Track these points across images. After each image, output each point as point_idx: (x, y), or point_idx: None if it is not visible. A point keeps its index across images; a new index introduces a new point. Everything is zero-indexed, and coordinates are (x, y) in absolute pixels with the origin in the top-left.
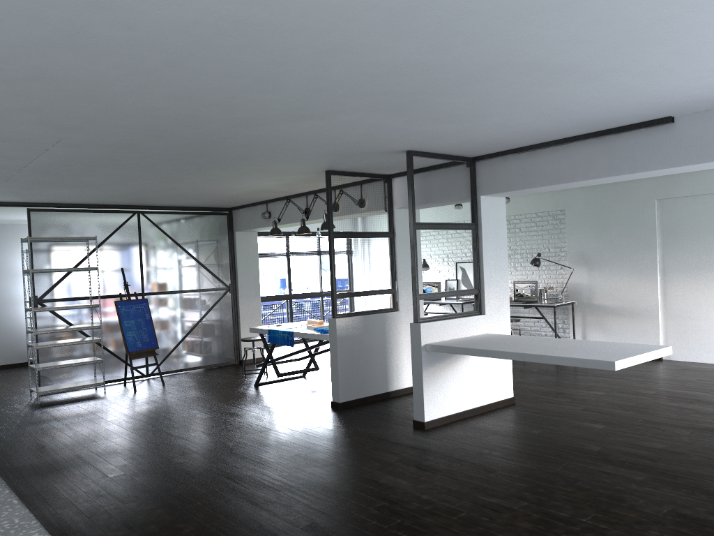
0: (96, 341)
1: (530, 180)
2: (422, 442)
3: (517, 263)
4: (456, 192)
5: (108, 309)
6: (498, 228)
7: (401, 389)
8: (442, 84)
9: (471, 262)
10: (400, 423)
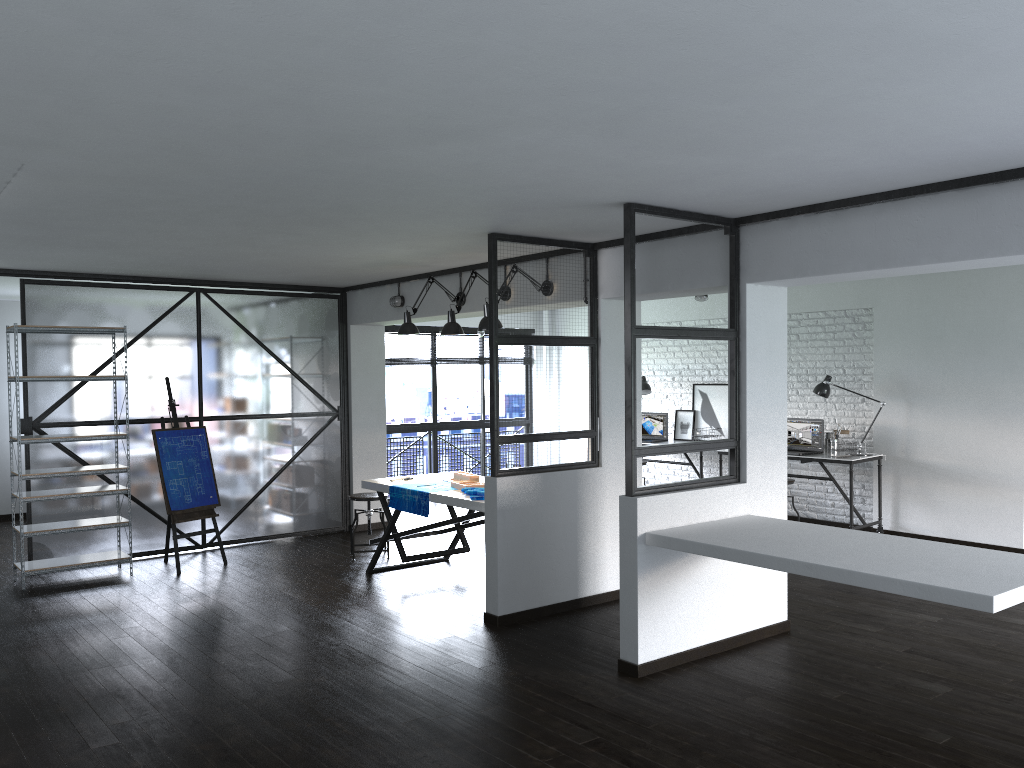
0: (120, 492)
1: (836, 260)
2: (632, 704)
3: (791, 389)
4: (704, 277)
5: (144, 441)
6: (773, 339)
7: (600, 593)
8: (700, 72)
9: (718, 385)
10: (596, 663)
